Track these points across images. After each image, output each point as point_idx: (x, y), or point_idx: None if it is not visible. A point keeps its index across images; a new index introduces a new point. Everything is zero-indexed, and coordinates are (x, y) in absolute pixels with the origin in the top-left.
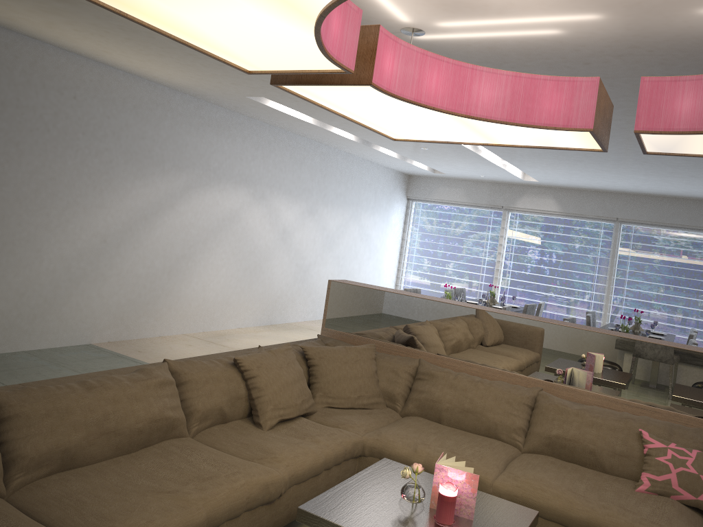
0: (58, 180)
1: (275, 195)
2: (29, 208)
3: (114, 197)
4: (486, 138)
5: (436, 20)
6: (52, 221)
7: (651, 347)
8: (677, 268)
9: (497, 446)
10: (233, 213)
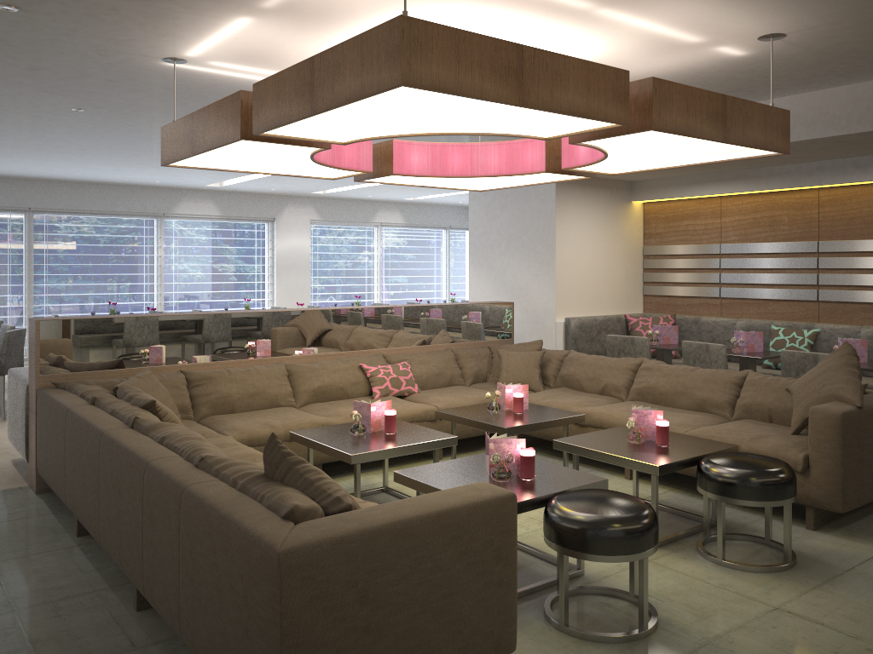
0: None
1: None
2: None
3: None
4: (266, 170)
5: (217, 61)
6: None
7: (335, 312)
8: (97, 256)
9: (289, 409)
10: None
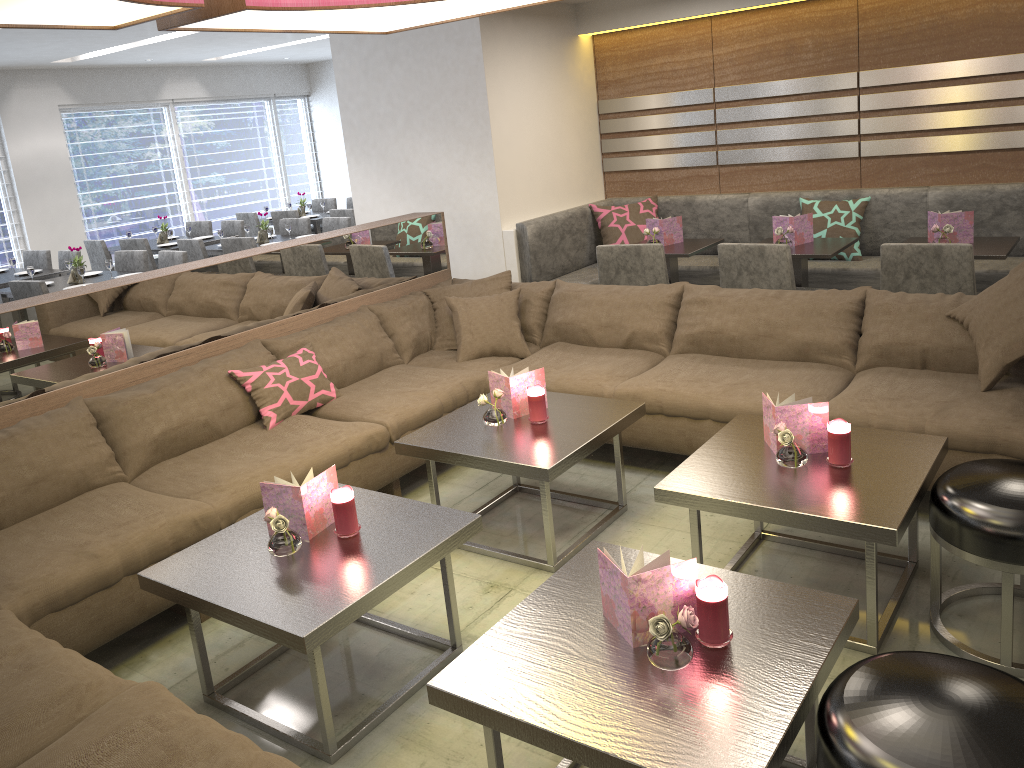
0: None
1: None
2: None
3: None
4: None
5: None
6: None
7: (162, 282)
8: None
9: (115, 491)
10: None
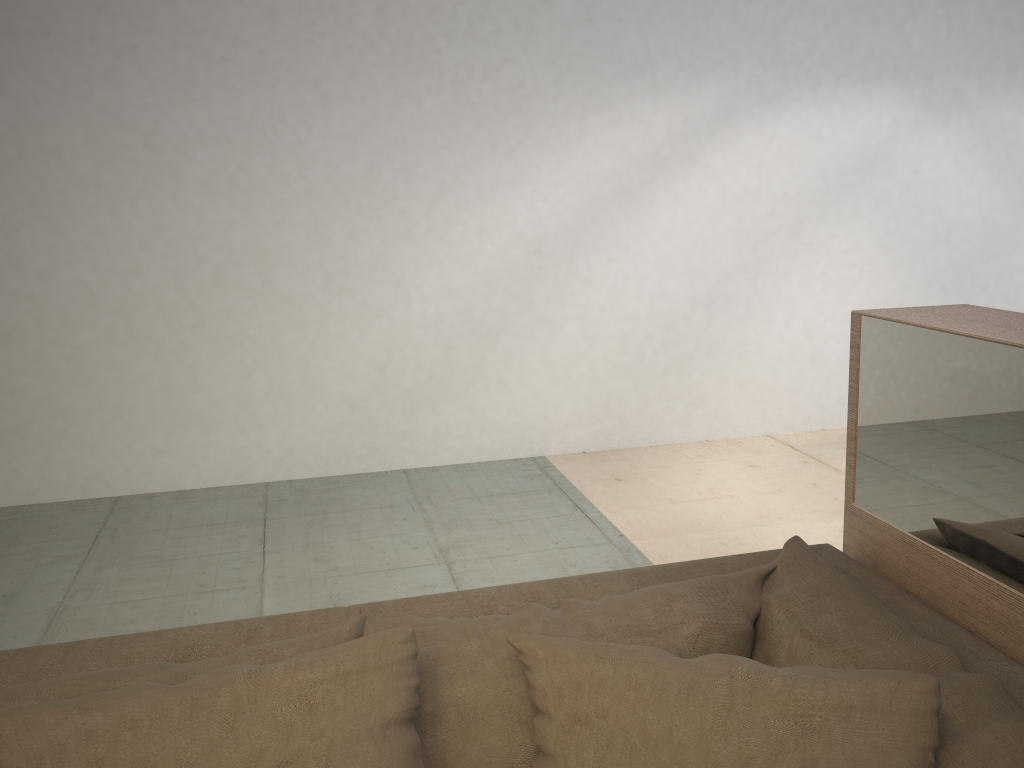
0: (411, 142)
1: (998, 92)
2: (364, 205)
3: (544, 158)
4: None
5: None
6: (415, 223)
7: None
8: None
9: None
10: (867, 153)
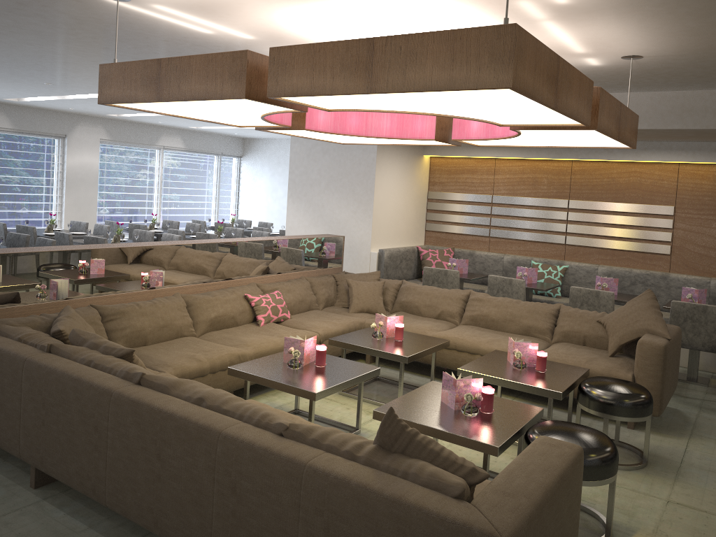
0: None
1: None
2: None
3: None
4: (194, 115)
5: (162, 5)
6: None
7: (217, 245)
8: None
9: (195, 339)
10: None
